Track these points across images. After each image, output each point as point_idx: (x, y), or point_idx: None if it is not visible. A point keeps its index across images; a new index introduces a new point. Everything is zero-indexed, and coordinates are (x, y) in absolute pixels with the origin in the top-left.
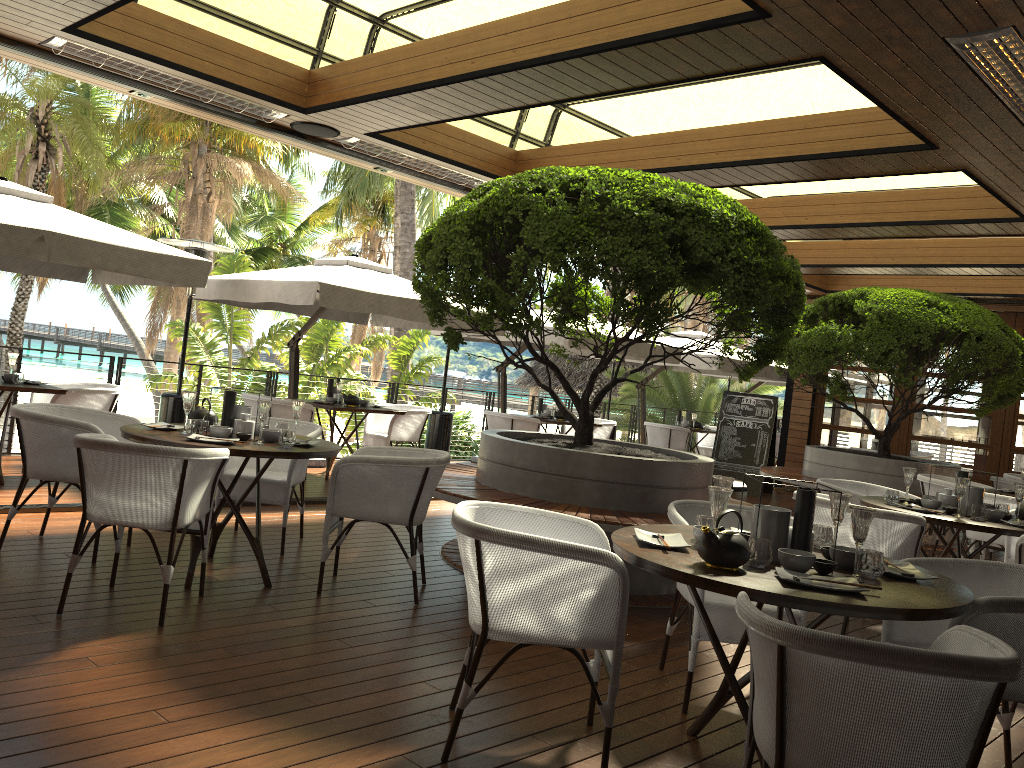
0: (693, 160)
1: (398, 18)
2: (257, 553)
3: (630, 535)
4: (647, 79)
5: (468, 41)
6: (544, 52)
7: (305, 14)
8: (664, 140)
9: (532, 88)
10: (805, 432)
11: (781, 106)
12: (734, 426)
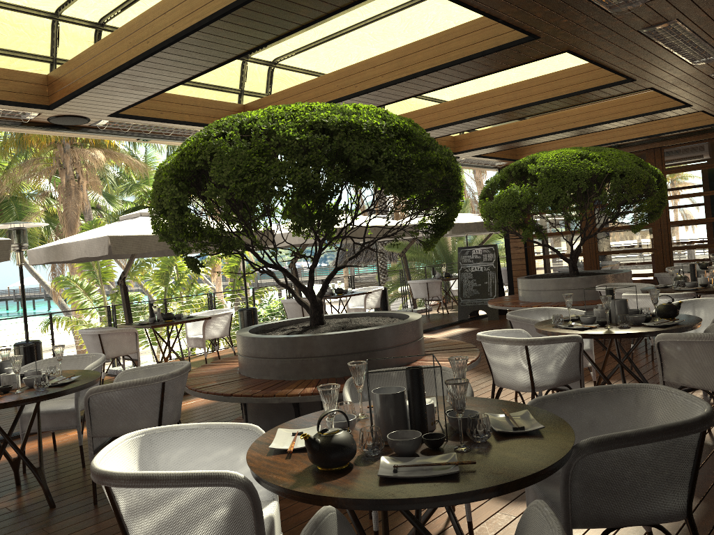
0: (366, 85)
1: (114, 20)
2: (40, 481)
3: (274, 437)
4: (284, 27)
5: (141, 25)
6: (193, 21)
7: (33, 31)
8: (343, 74)
9: (203, 53)
10: (524, 264)
11: (434, 31)
12: (470, 272)
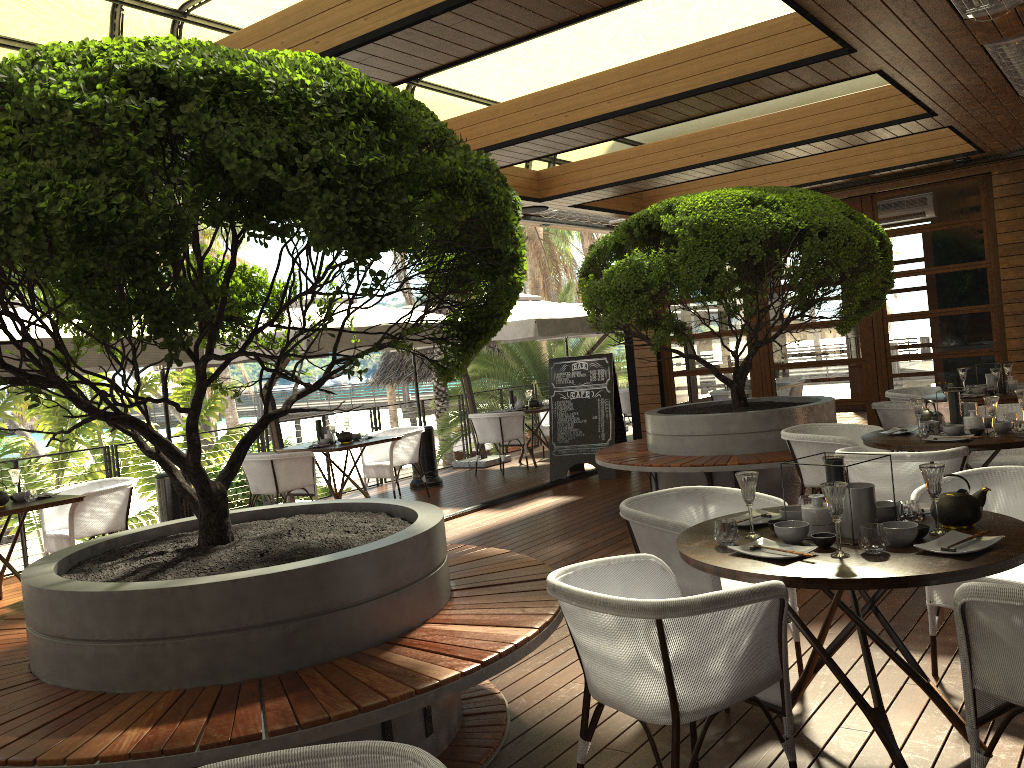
0: (336, 38)
1: None
2: None
3: None
4: None
5: None
6: None
7: None
8: (292, 18)
9: None
10: (656, 386)
11: None
12: (569, 399)
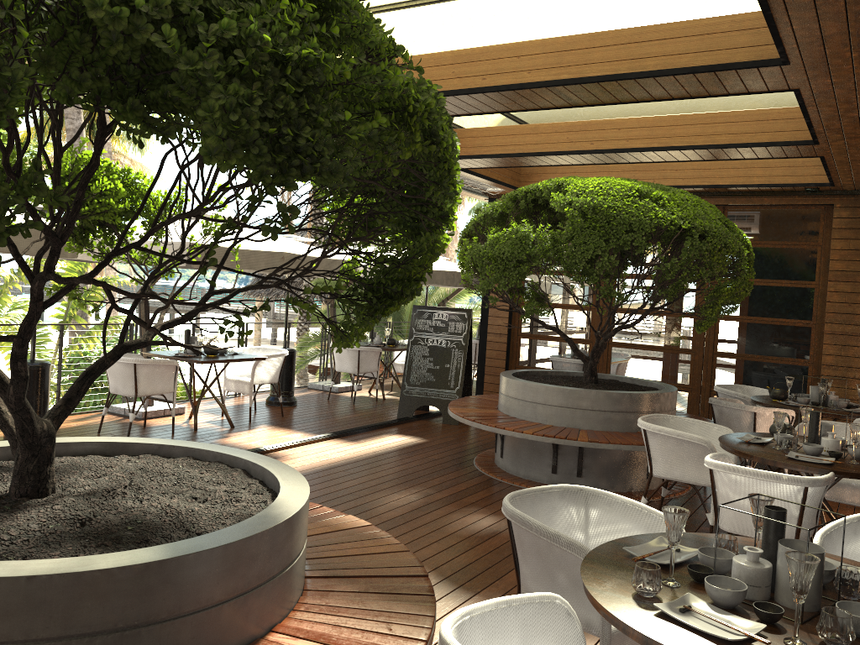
0: None
1: None
2: None
3: None
4: None
5: None
6: None
7: None
8: None
9: None
10: (504, 343)
11: None
12: (426, 345)
